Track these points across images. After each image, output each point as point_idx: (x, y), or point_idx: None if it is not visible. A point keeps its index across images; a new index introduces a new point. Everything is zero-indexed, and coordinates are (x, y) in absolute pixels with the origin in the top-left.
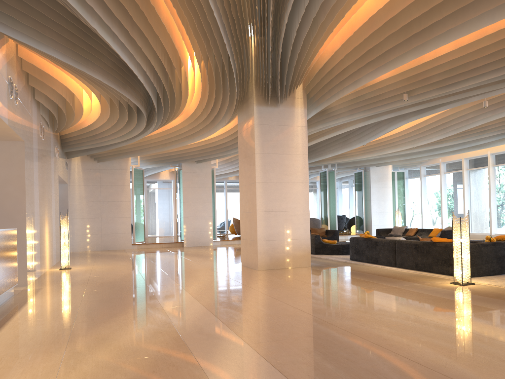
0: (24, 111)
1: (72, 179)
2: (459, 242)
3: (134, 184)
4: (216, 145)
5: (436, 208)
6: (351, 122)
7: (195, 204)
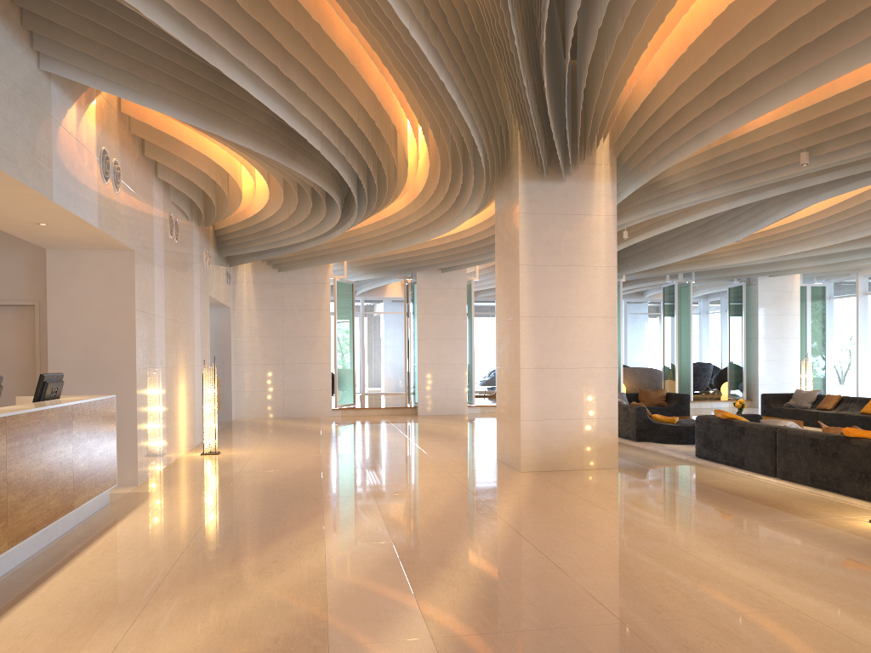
0: (136, 200)
1: (238, 300)
2: None
3: (337, 308)
4: (472, 243)
5: None
6: (707, 202)
7: (438, 343)
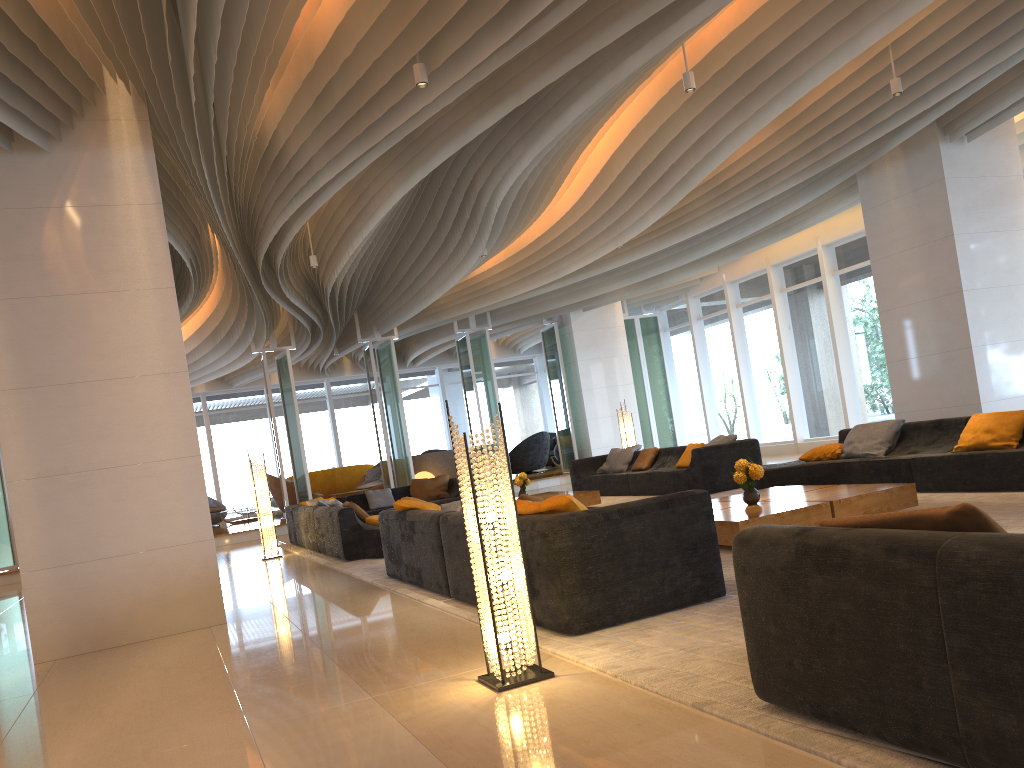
0: None
1: None
2: (477, 528)
3: None
4: None
5: (732, 390)
6: (378, 189)
7: None
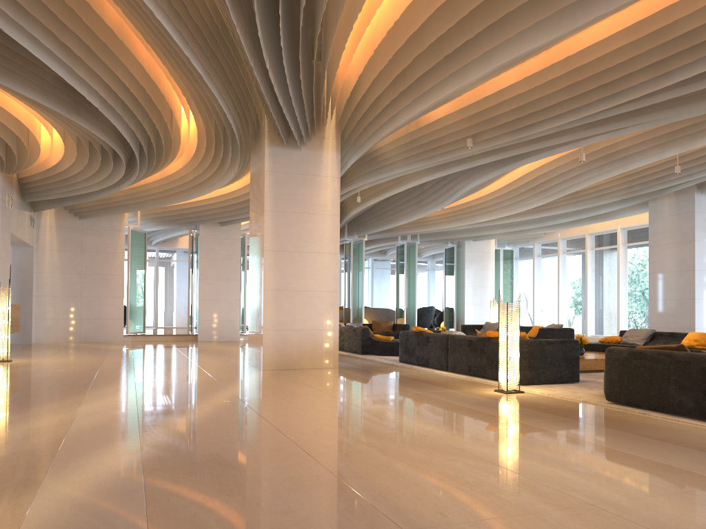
0: None
1: (41, 241)
2: (505, 336)
3: (131, 251)
4: (242, 202)
5: (552, 300)
6: (413, 175)
7: (216, 282)
